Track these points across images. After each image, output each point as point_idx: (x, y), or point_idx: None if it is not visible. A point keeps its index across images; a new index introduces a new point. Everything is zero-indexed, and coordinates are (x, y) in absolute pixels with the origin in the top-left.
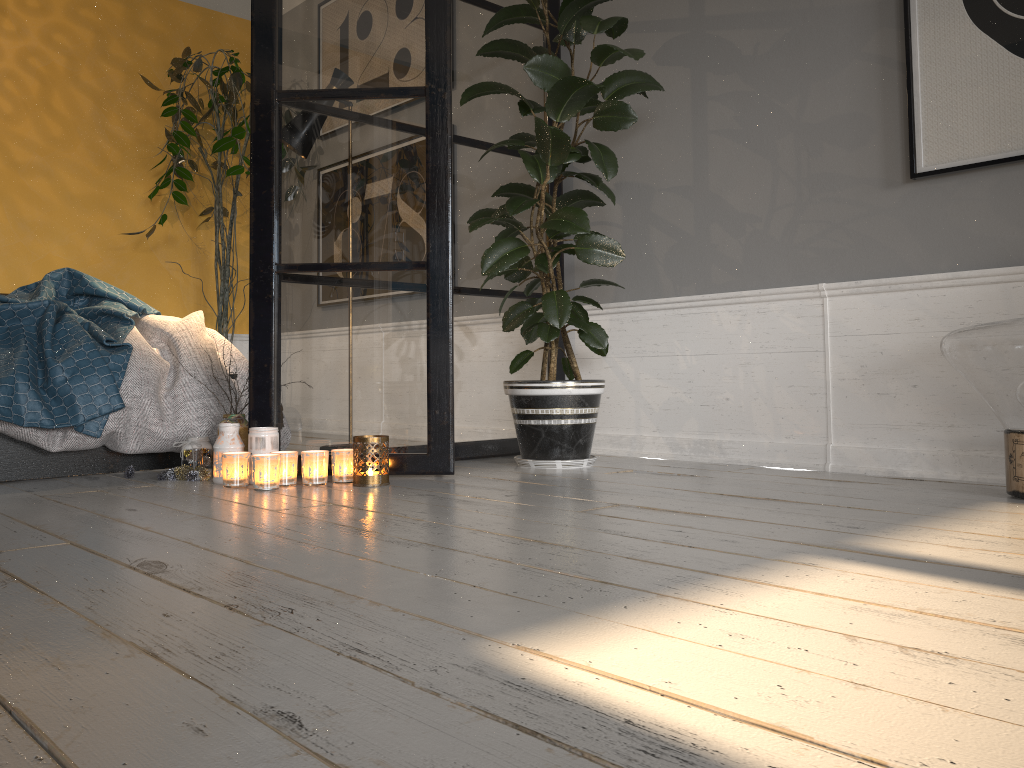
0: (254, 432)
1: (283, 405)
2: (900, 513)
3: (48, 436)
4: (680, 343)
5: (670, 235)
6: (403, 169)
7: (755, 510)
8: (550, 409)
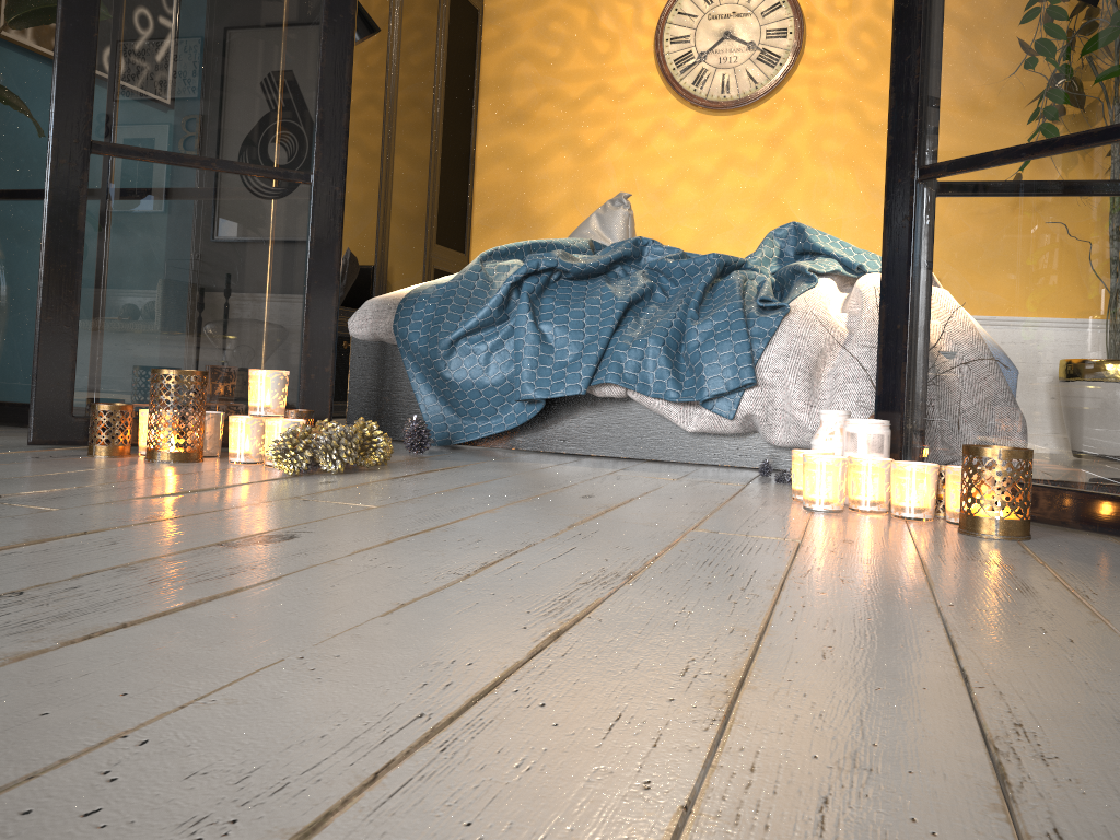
0: (846, 424)
1: (920, 390)
2: None
3: (682, 412)
4: None
5: None
6: None
7: None
8: None
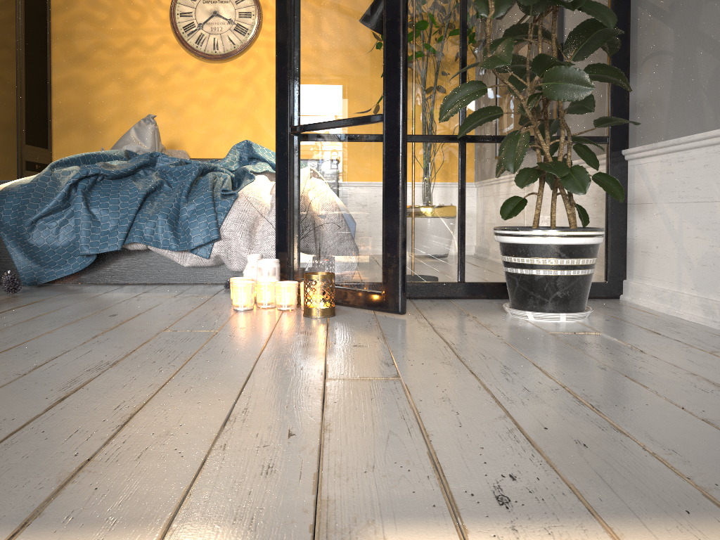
0: (257, 263)
1: (295, 242)
2: (697, 492)
3: (180, 256)
4: (719, 187)
5: (714, 55)
6: (369, 29)
7: (497, 424)
8: (521, 258)
